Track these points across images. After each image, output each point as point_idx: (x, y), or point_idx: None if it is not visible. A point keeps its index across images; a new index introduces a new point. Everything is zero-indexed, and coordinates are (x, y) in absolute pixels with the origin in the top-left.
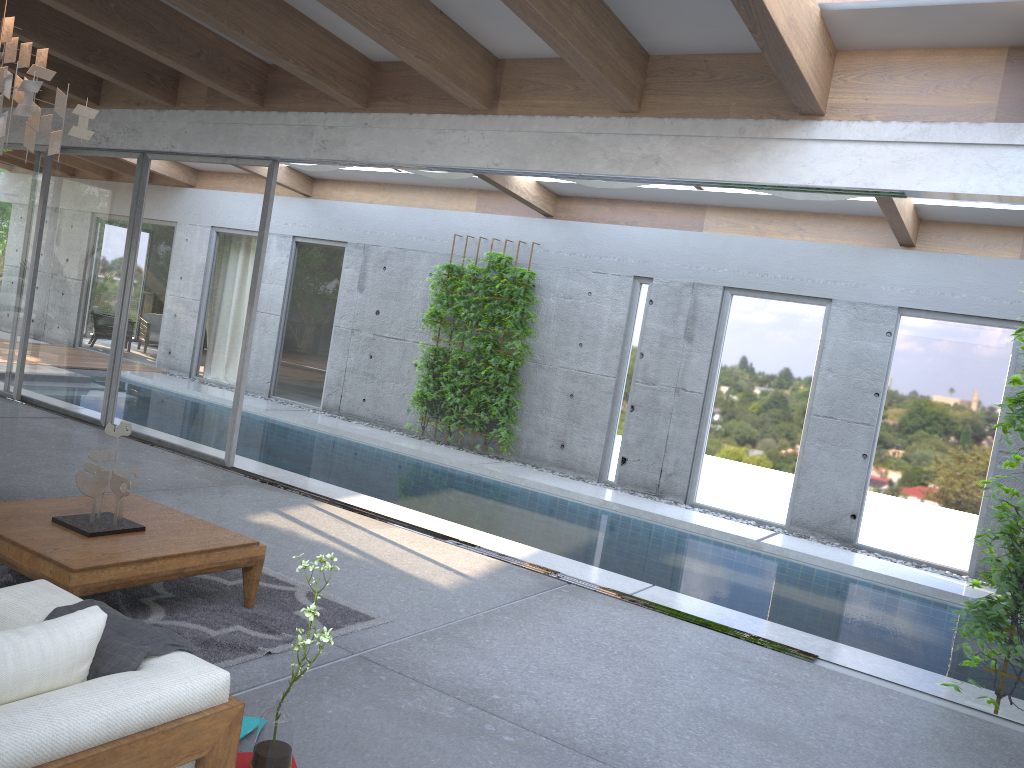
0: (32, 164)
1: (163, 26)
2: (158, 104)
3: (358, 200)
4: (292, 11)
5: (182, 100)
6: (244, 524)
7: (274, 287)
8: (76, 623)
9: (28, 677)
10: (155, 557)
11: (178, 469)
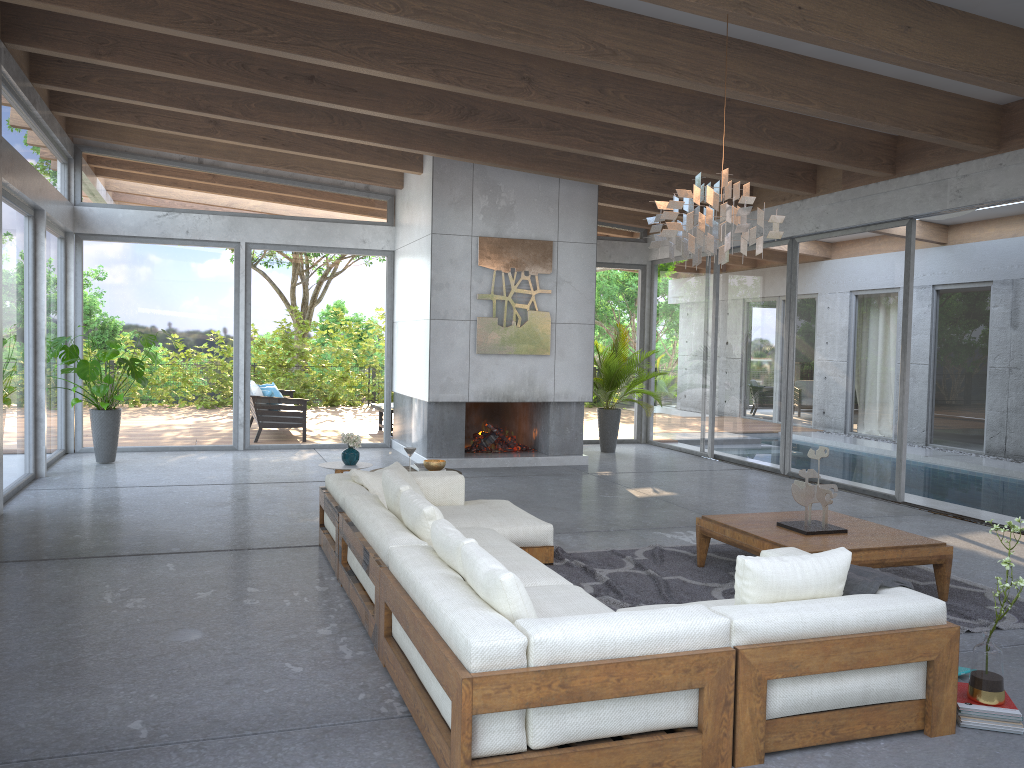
0: (704, 267)
1: (803, 133)
2: (800, 195)
3: (999, 236)
4: (915, 87)
5: (820, 187)
6: None
7: (918, 338)
8: (832, 555)
9: (809, 585)
10: (860, 548)
11: (854, 504)
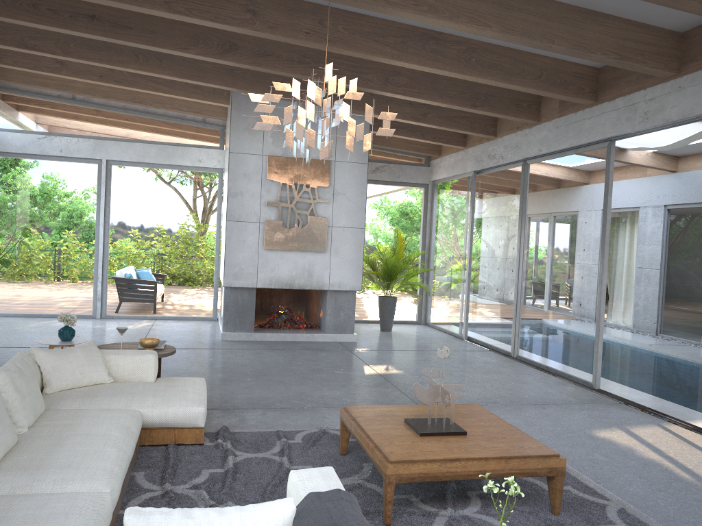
0: (465, 185)
1: (510, 64)
2: (529, 124)
3: None
4: (595, 14)
5: (543, 116)
6: (587, 437)
7: (652, 247)
8: (266, 511)
9: None
10: (458, 458)
11: (552, 389)
